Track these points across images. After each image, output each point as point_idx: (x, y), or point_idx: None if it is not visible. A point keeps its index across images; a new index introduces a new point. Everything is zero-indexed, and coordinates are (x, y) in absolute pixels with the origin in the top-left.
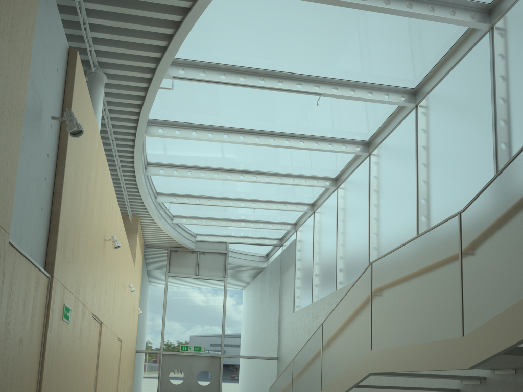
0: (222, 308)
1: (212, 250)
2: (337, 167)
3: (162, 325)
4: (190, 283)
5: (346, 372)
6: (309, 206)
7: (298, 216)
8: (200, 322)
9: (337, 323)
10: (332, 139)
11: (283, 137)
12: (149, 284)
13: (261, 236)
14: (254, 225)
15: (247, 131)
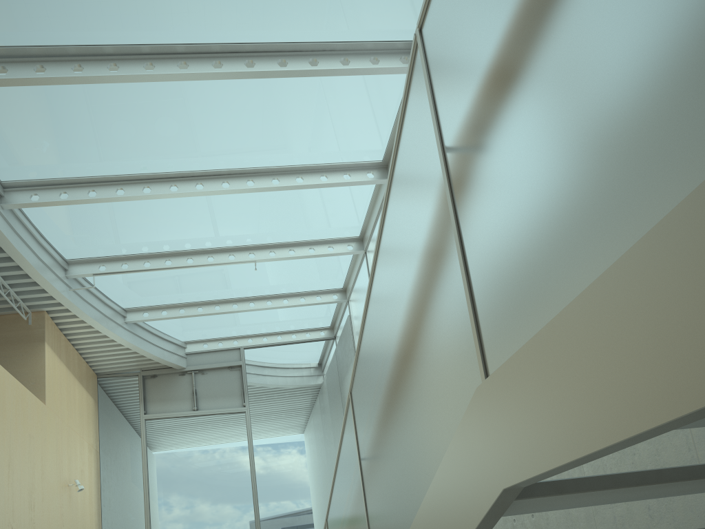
0: (248, 458)
1: (216, 364)
2: (379, 131)
3: (145, 507)
4: (185, 425)
5: (421, 518)
6: (355, 243)
7: (344, 271)
8: (213, 490)
9: (375, 365)
10: (346, 46)
11: (241, 57)
12: (114, 439)
13: (296, 328)
14: (273, 303)
15: (159, 51)
